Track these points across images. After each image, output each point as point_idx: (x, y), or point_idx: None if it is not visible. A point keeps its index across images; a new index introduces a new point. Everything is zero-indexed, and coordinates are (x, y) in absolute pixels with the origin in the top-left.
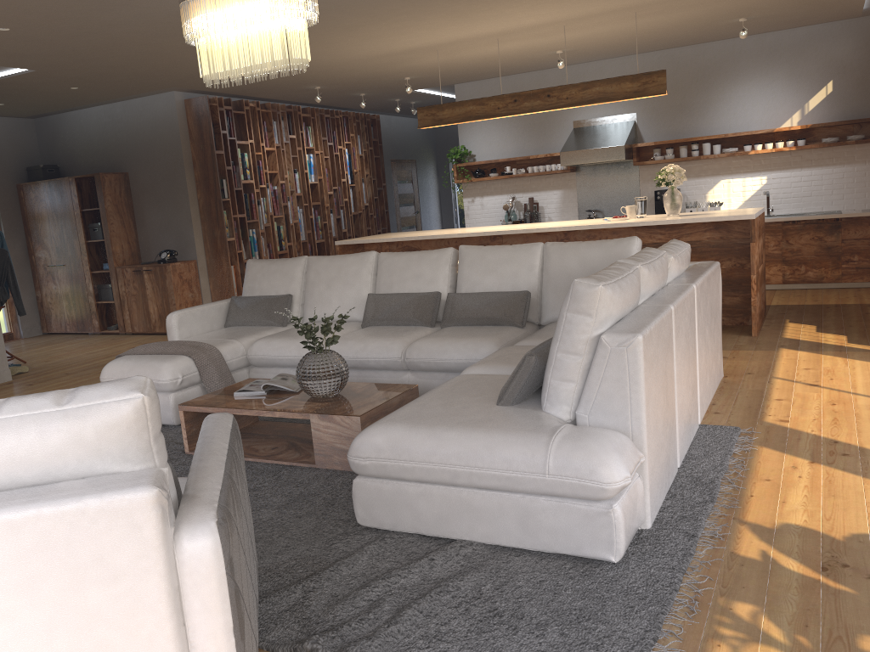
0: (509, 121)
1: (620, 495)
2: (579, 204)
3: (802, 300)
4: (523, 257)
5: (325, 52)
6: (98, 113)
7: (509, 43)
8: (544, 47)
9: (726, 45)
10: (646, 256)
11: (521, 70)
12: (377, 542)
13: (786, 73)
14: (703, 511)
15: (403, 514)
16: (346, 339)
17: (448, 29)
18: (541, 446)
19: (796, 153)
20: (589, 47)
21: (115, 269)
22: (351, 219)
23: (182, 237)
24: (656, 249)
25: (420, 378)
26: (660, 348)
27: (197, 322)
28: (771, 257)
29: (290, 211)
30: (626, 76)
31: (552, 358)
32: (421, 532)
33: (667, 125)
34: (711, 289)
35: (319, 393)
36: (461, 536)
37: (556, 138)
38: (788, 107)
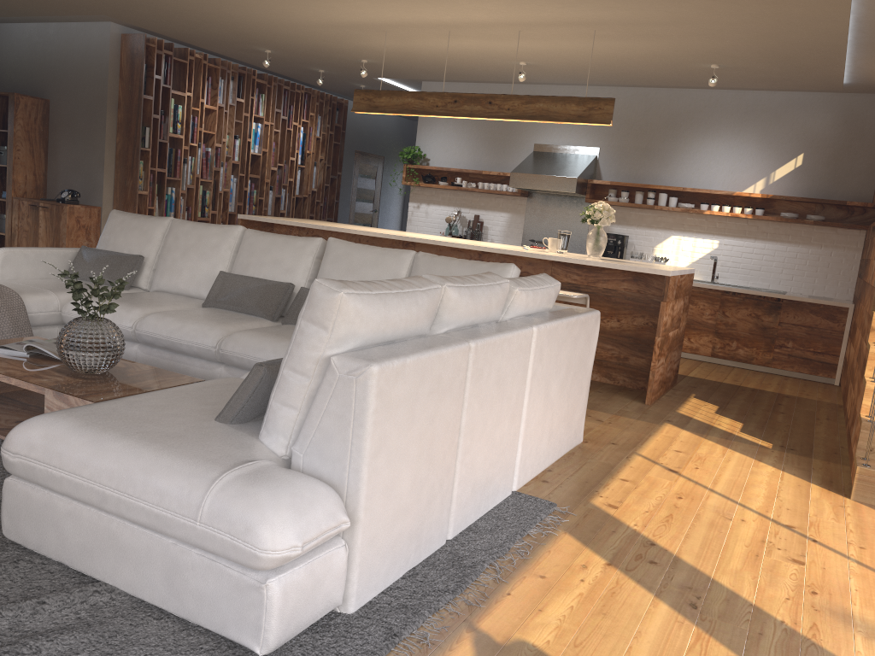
0: (470, 131)
1: (291, 567)
2: (524, 231)
3: (722, 377)
4: (390, 263)
5: (260, 6)
6: (31, 30)
7: (464, 40)
8: (505, 54)
9: (703, 95)
10: (471, 279)
11: (487, 78)
12: (5, 565)
13: (758, 136)
14: (434, 603)
15: (48, 535)
16: (167, 314)
17: (389, 6)
18: (204, 484)
19: (753, 222)
20: (554, 65)
21: (12, 199)
22: (293, 201)
23: (91, 180)
24: (497, 275)
25: (233, 375)
26: (425, 389)
27: (29, 265)
28: (705, 326)
29: (222, 178)
30: (573, 98)
31: (279, 374)
32: (65, 563)
33: (628, 166)
34: (574, 338)
35: (76, 367)
36: (104, 578)
37: (514, 158)
38: (753, 172)
